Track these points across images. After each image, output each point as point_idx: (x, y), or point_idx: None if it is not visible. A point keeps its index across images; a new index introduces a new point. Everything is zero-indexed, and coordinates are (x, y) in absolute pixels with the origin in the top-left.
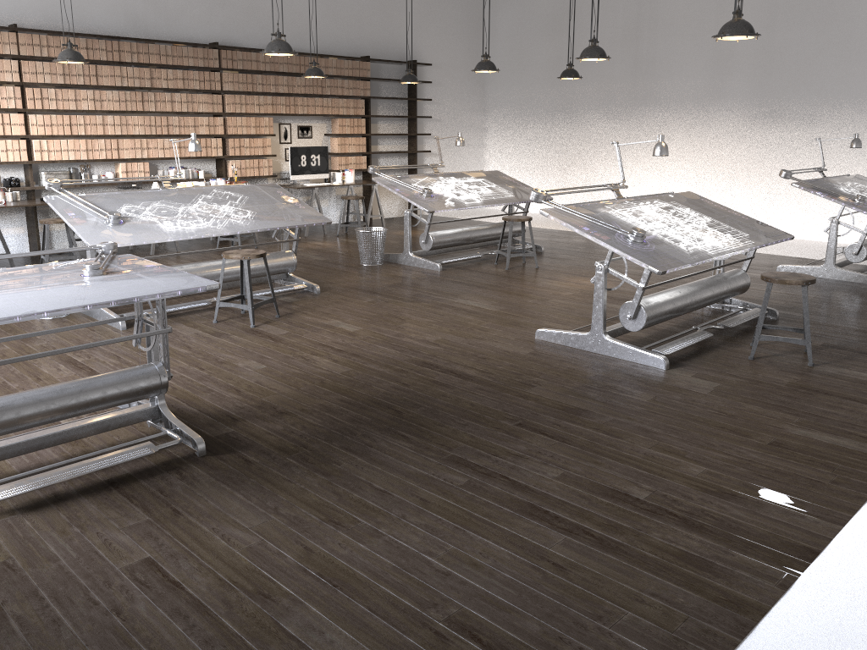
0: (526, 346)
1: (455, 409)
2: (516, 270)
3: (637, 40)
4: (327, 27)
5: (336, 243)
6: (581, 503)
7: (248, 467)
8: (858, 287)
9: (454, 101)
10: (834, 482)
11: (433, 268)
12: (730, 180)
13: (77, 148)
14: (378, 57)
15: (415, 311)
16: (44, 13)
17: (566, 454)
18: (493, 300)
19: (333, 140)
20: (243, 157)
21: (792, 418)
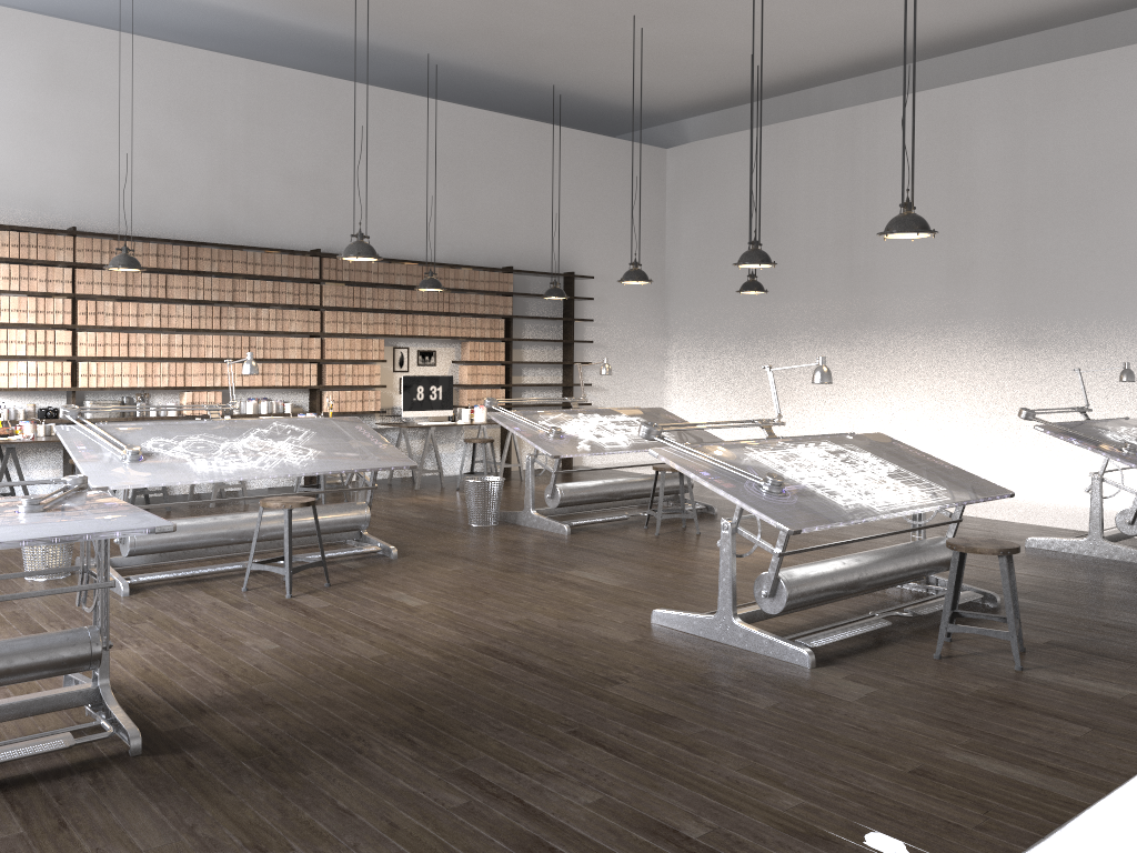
0: (633, 632)
1: (498, 708)
2: (668, 536)
3: (852, 247)
4: (460, 232)
5: (451, 498)
6: (606, 839)
7: (186, 772)
8: (1133, 568)
9: (624, 322)
10: (980, 828)
11: (559, 531)
12: (979, 425)
13: (133, 373)
14: (526, 267)
15: (509, 583)
16: (112, 214)
17: (618, 774)
18: (618, 573)
19: (462, 368)
20: (345, 388)
21: (959, 738)
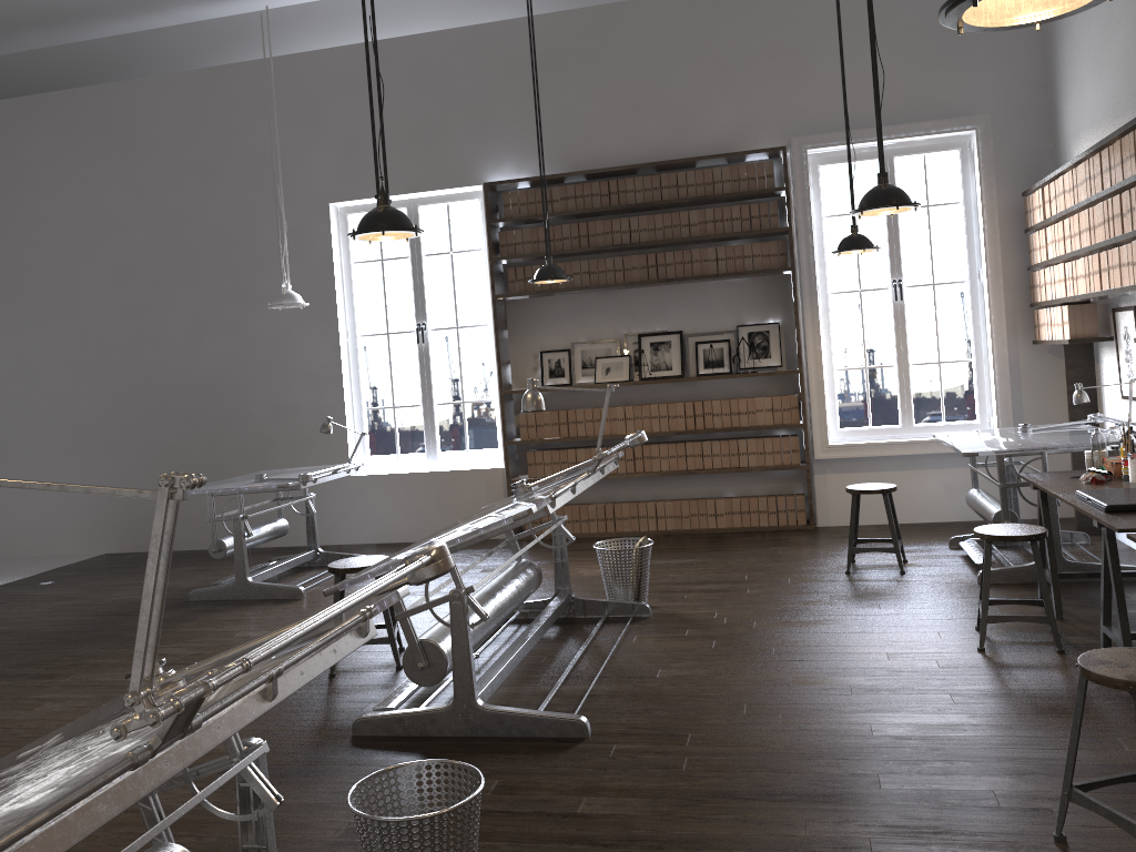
0: None
1: (7, 653)
2: None
3: None
4: None
5: None
6: None
7: None
8: None
9: None
10: None
11: None
12: None
13: None
14: None
15: None
16: None
17: None
18: None
19: None
20: None
21: None
